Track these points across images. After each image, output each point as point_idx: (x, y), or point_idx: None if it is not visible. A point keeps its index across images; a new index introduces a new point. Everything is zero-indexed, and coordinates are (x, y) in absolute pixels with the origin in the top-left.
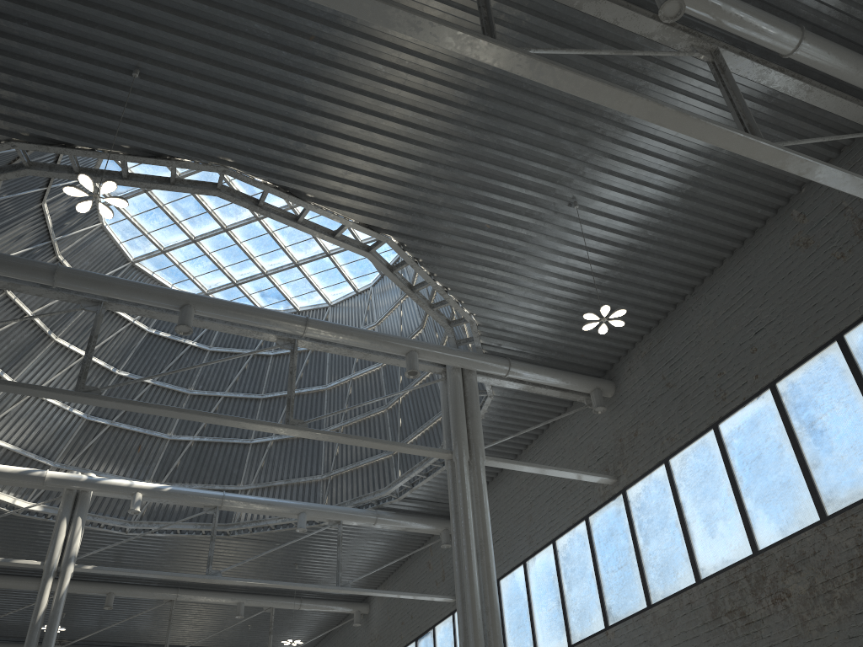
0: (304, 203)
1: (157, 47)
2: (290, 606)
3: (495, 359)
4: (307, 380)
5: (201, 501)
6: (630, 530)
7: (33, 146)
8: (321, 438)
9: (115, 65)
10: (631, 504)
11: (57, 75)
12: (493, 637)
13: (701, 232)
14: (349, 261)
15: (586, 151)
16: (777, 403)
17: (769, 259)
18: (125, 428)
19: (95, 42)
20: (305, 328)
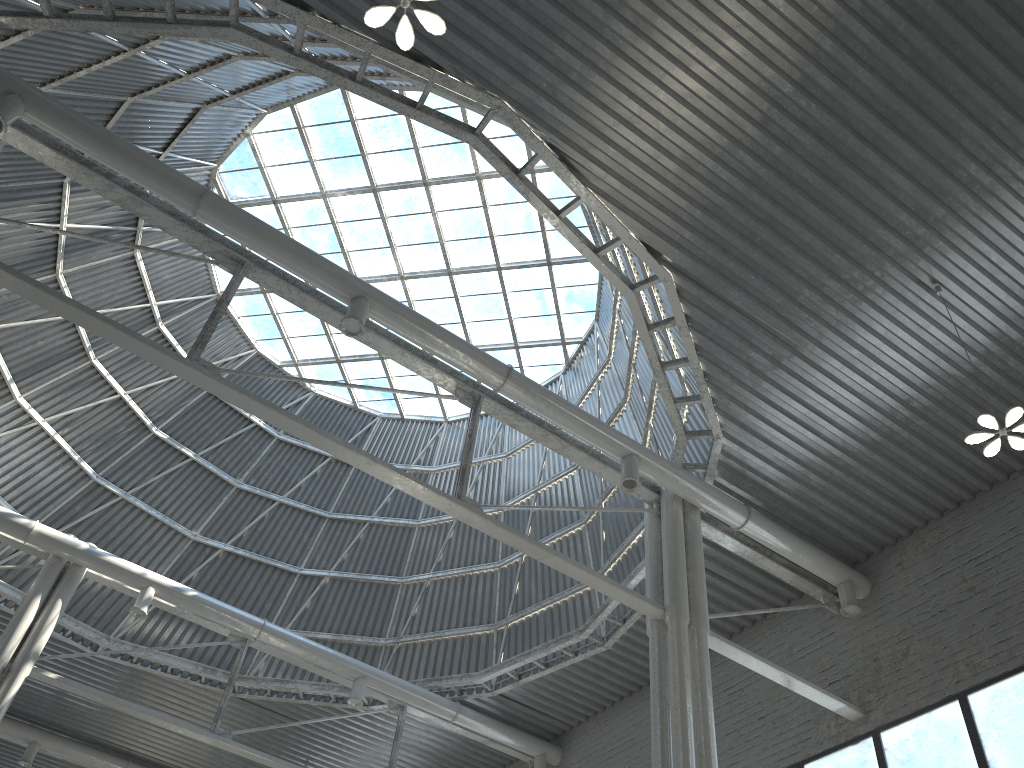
0: (582, 188)
1: None
2: None
3: (732, 500)
4: (394, 508)
5: (231, 624)
6: None
7: None
8: (498, 535)
9: None
10: (889, 753)
11: None
12: None
13: None
14: None
15: (988, 211)
16: None
17: None
18: (141, 507)
19: None
20: (506, 379)
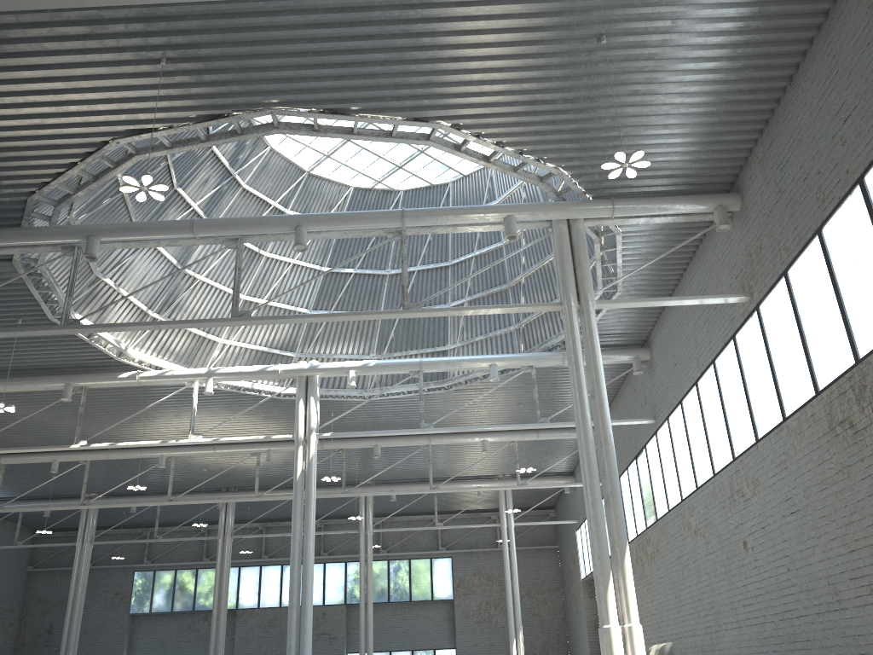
0: (349, 117)
1: (166, 36)
2: (528, 438)
3: (597, 202)
4: (485, 240)
5: (402, 369)
6: (765, 346)
7: (129, 138)
8: (436, 315)
9: (148, 59)
10: (764, 320)
11: (114, 82)
12: (606, 467)
13: (766, 20)
14: None
15: None
16: (865, 200)
17: (850, 31)
18: None
19: (124, 48)
20: (402, 220)
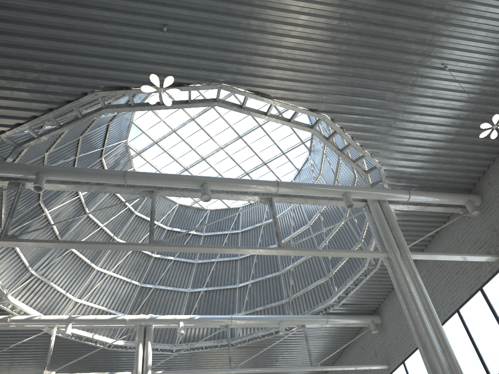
0: (270, 100)
1: (176, 8)
2: None
3: (399, 190)
4: (264, 243)
5: (218, 322)
6: None
7: (107, 92)
8: (302, 254)
9: (152, 26)
10: None
11: (119, 40)
12: (454, 368)
13: None
14: (277, 166)
15: (451, 26)
16: None
17: None
18: (163, 288)
19: (139, 13)
20: (277, 187)
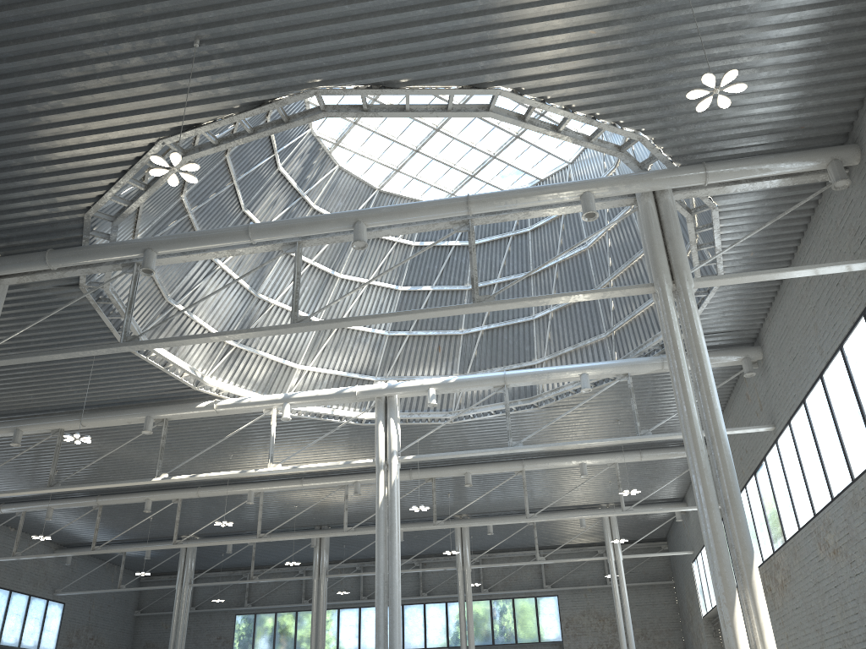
0: (399, 91)
1: (196, 13)
2: (630, 459)
3: (686, 169)
4: (567, 245)
5: (486, 384)
6: None
7: (174, 137)
8: (510, 307)
9: (182, 43)
10: None
11: (151, 73)
12: (721, 466)
13: None
14: None
15: None
16: None
17: None
18: (422, 334)
19: (156, 32)
20: (468, 206)
